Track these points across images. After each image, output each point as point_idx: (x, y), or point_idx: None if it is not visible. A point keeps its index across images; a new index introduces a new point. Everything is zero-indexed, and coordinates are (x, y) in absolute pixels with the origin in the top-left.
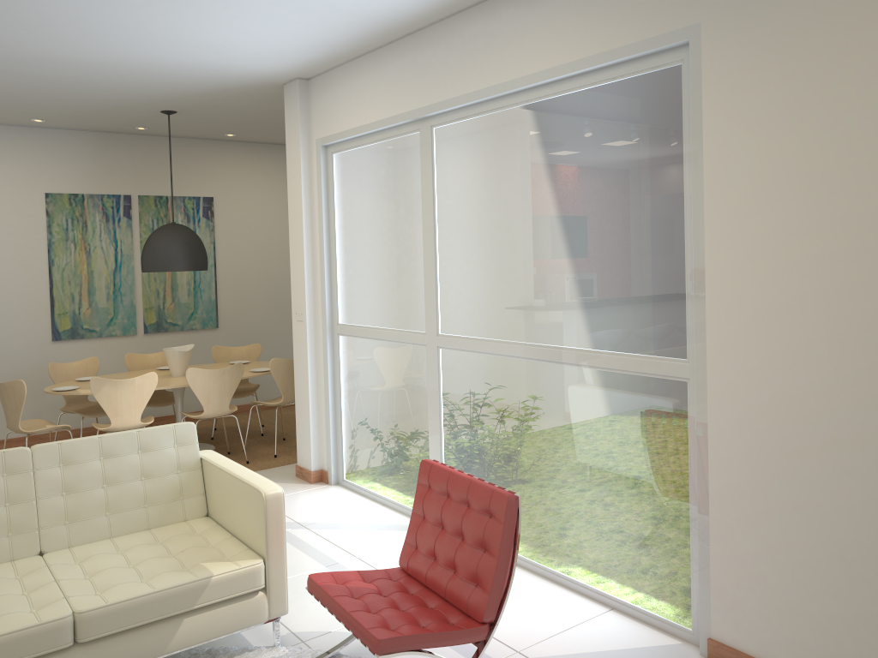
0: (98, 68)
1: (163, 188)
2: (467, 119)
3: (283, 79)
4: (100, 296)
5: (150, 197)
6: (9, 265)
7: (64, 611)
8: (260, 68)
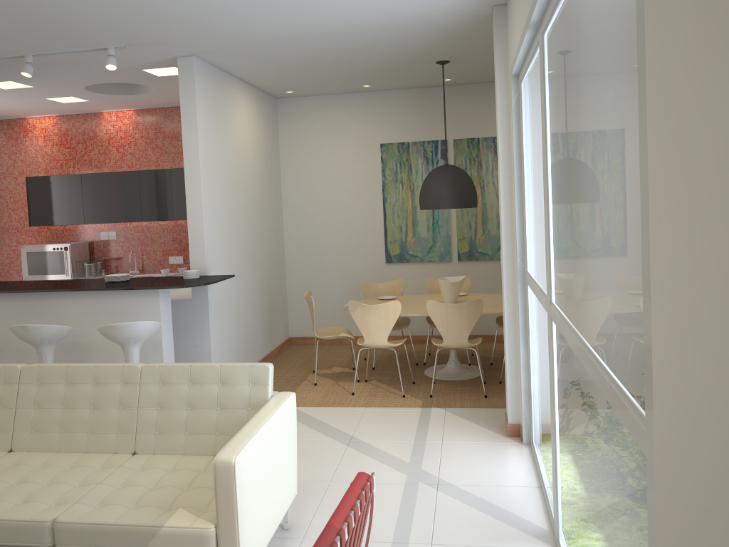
0: (325, 36)
1: (475, 131)
2: (554, 16)
3: (483, 10)
4: (422, 228)
5: (463, 140)
6: (356, 202)
7: (51, 515)
8: (442, 4)
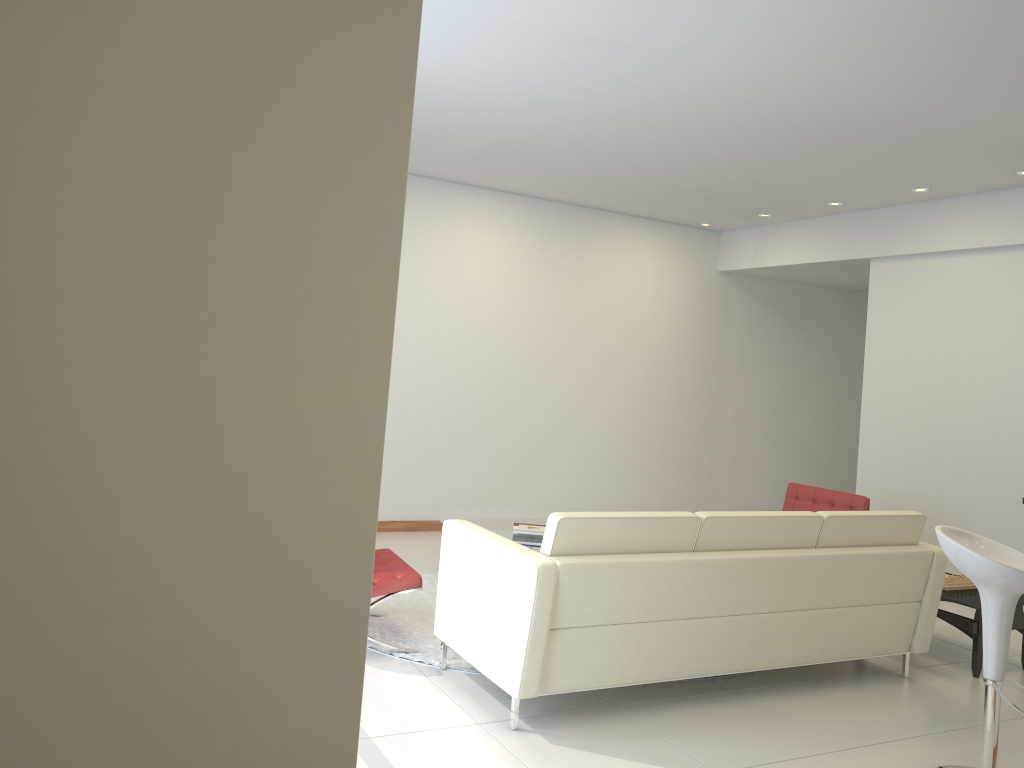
0: None
1: None
2: None
3: None
4: None
5: None
6: None
7: None
8: None
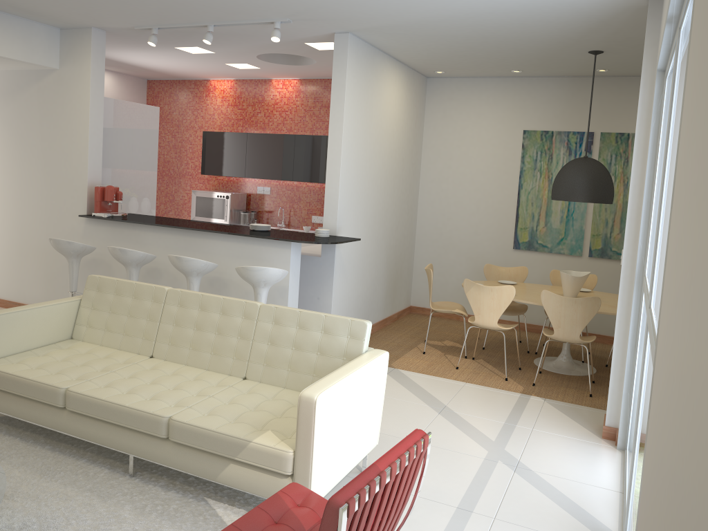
0: (472, 20)
1: (626, 126)
2: (687, 10)
3: (637, 0)
4: (554, 218)
5: (611, 134)
6: (491, 185)
7: (169, 413)
8: None
